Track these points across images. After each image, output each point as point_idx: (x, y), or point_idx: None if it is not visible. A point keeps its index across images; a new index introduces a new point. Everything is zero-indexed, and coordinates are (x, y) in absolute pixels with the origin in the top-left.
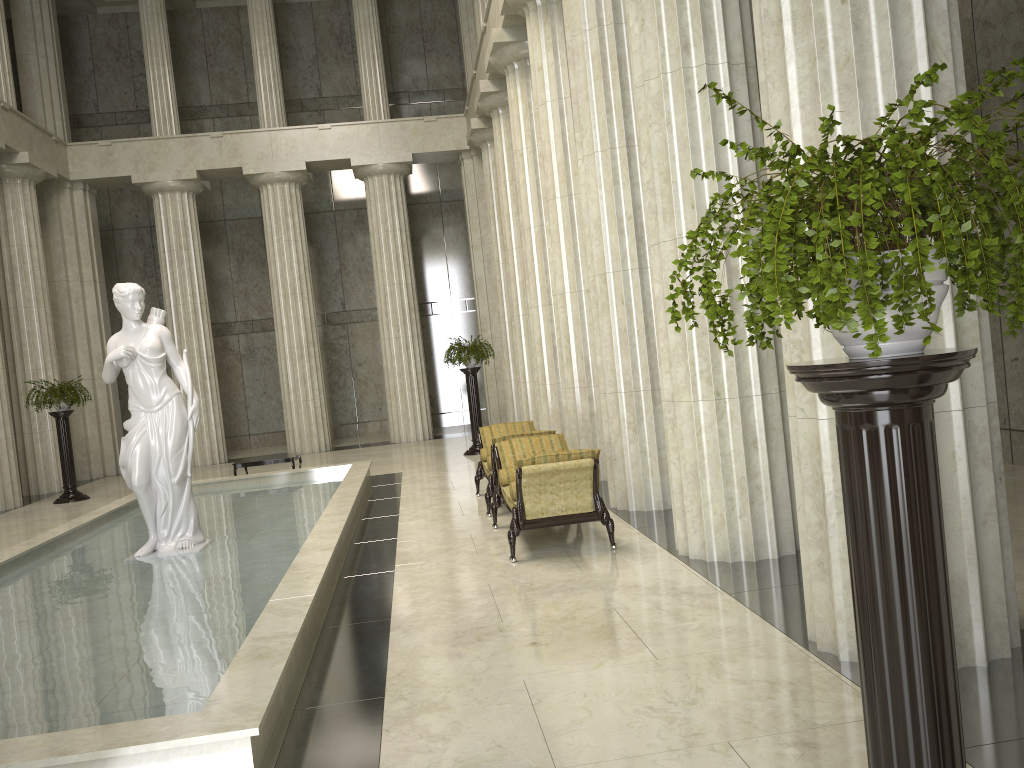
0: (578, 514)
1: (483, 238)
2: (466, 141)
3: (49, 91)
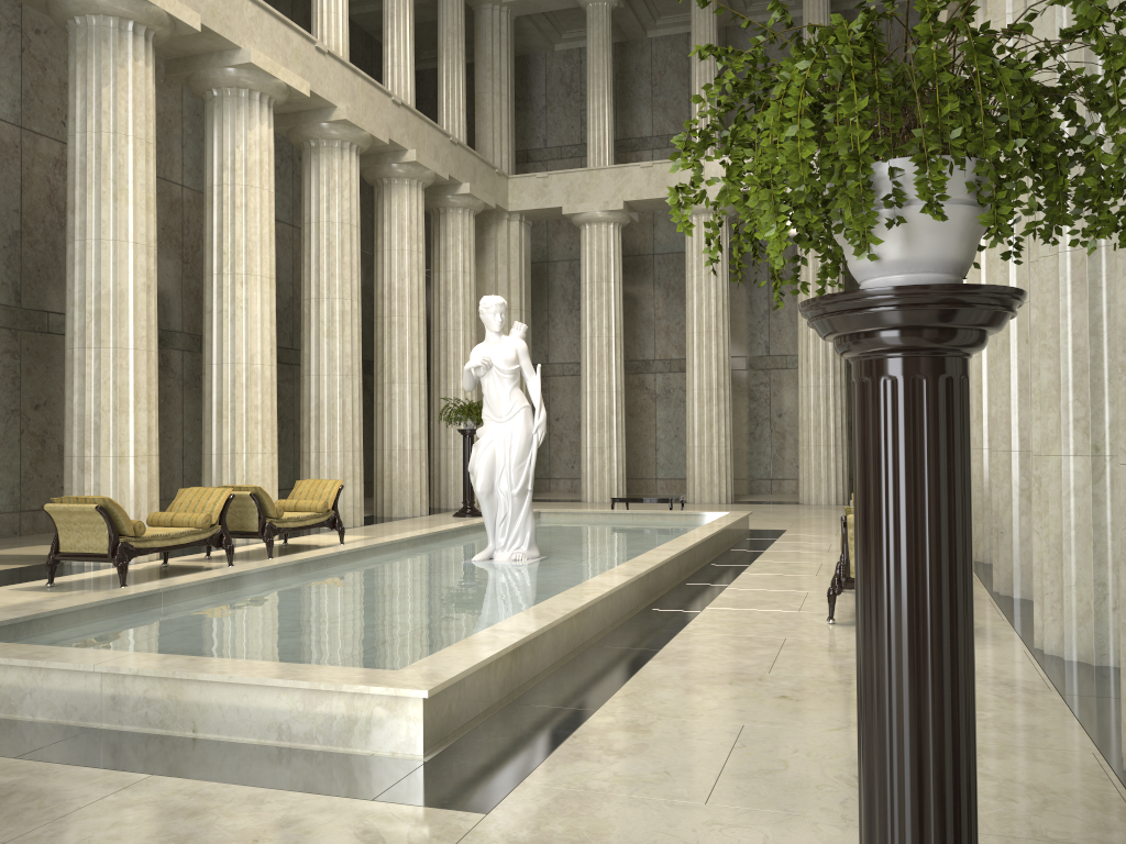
0: None
1: None
2: None
3: (499, 126)
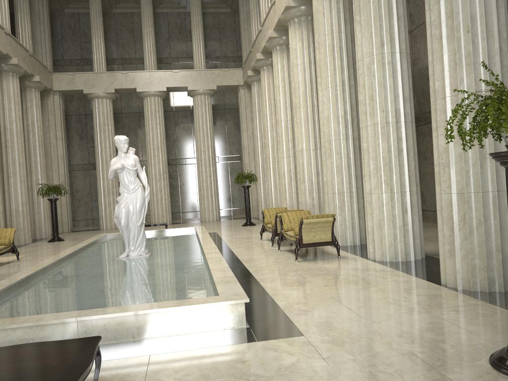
0: (325, 242)
1: (248, 126)
2: (242, 81)
3: (45, 48)
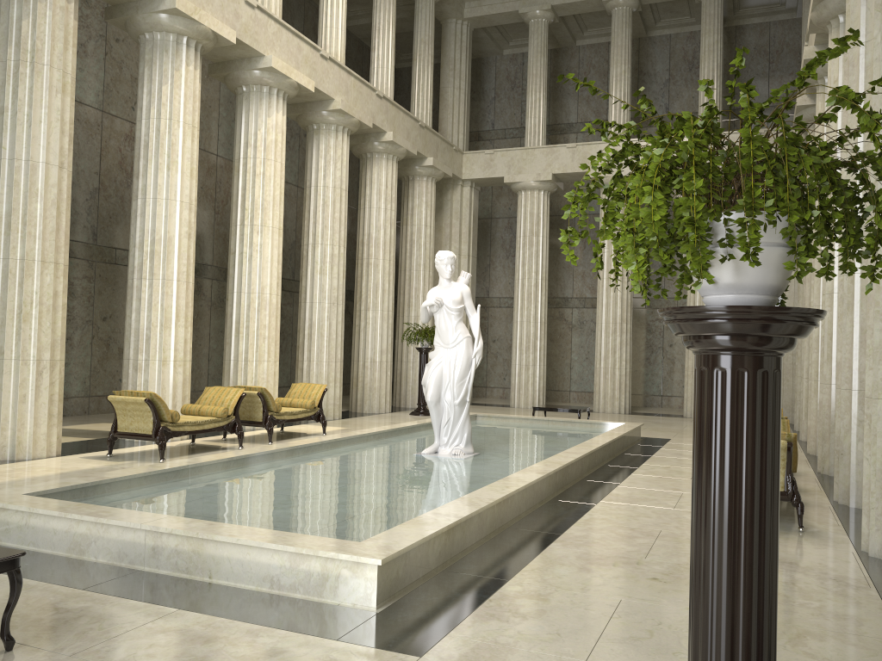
0: None
1: None
2: None
3: (457, 113)
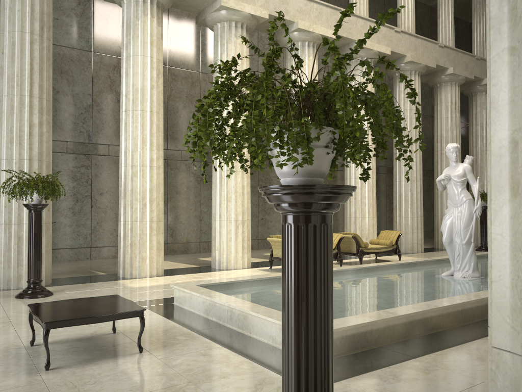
0: None
1: None
2: None
3: None
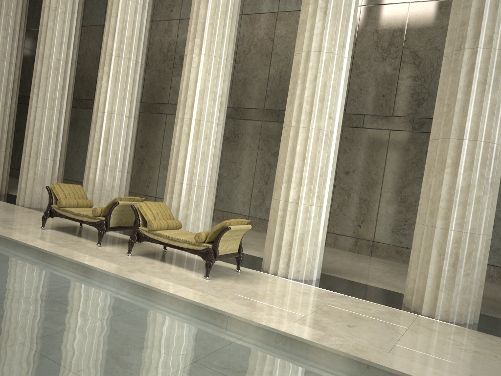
0: (234, 253)
1: None
2: None
3: None
